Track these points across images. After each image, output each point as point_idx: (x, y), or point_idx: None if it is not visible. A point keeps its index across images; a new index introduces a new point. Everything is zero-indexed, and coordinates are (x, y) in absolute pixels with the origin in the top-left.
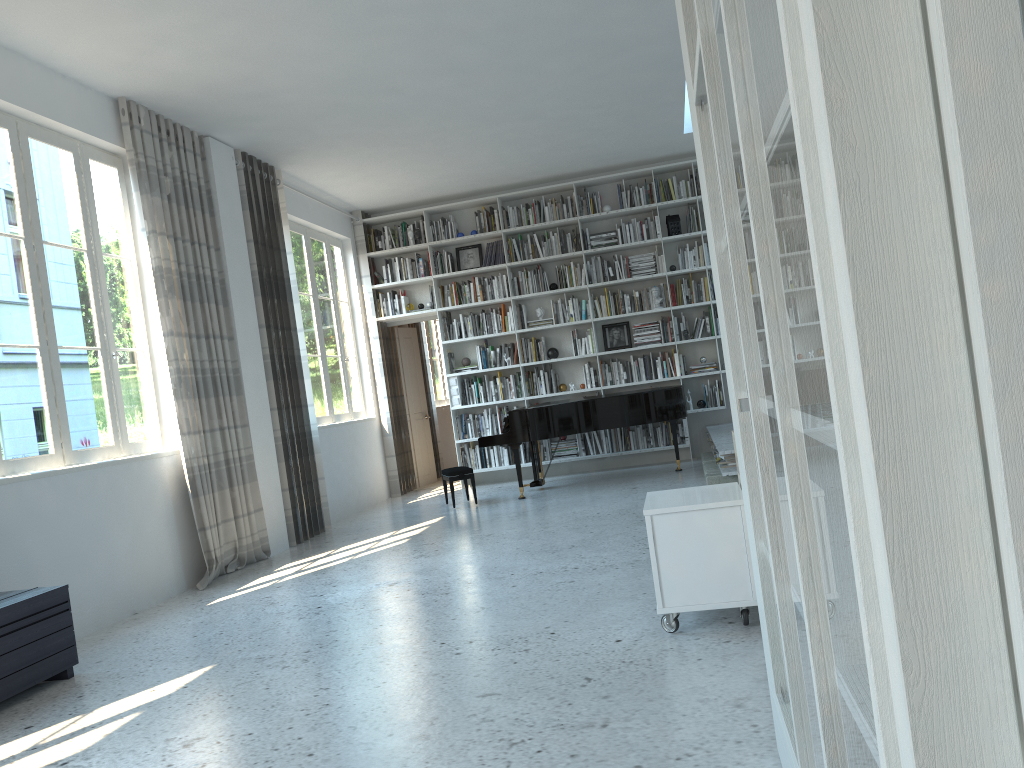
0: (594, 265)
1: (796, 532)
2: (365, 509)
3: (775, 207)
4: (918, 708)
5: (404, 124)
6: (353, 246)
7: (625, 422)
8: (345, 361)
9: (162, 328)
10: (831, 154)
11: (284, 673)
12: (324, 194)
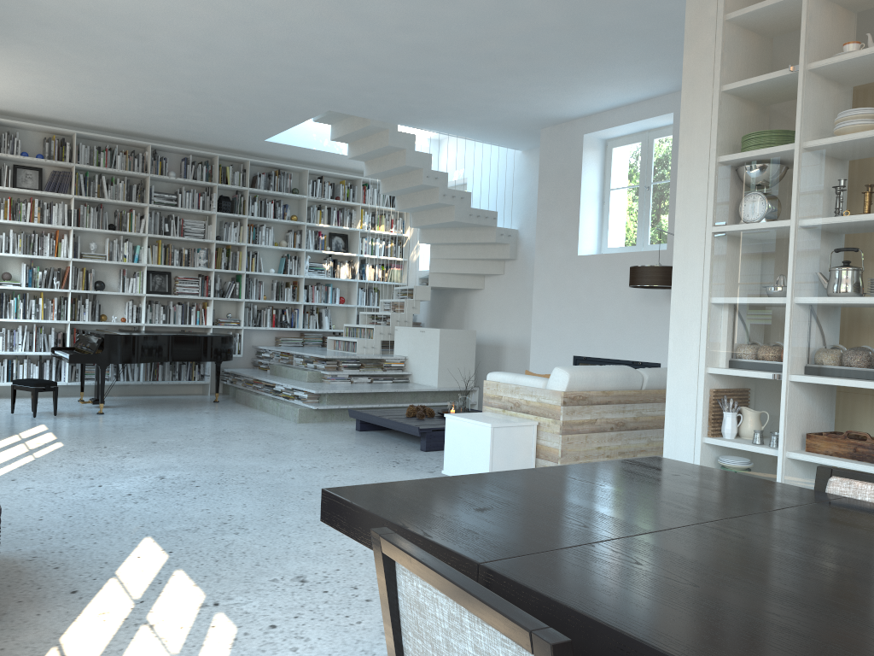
0: (154, 218)
1: None
2: None
3: None
4: None
5: (99, 58)
6: None
7: (195, 358)
8: None
9: None
10: None
11: (249, 537)
12: None
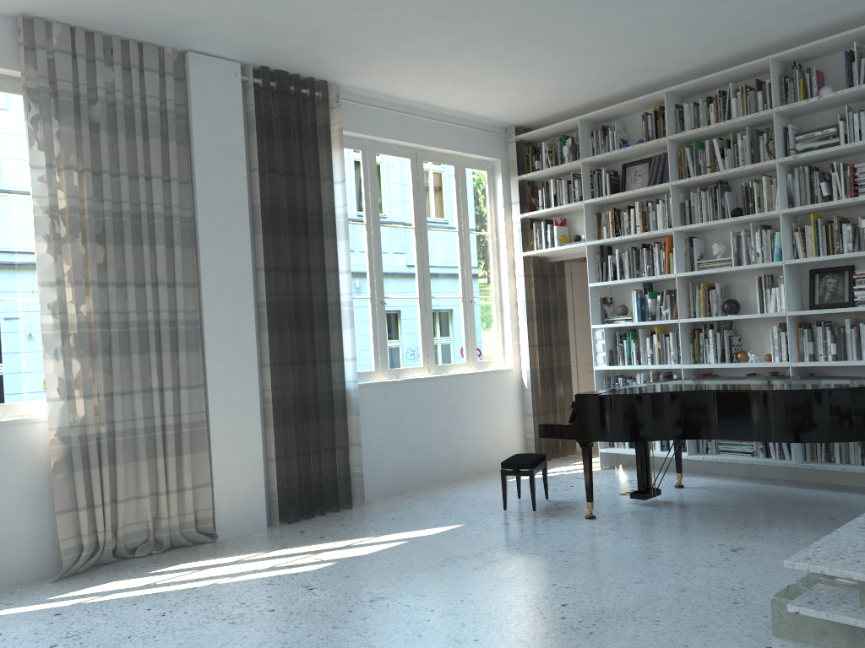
0: (798, 180)
1: None
2: (464, 478)
3: None
4: None
5: None
6: (505, 168)
7: (757, 434)
8: (471, 303)
9: (54, 276)
10: None
11: None
12: (441, 109)
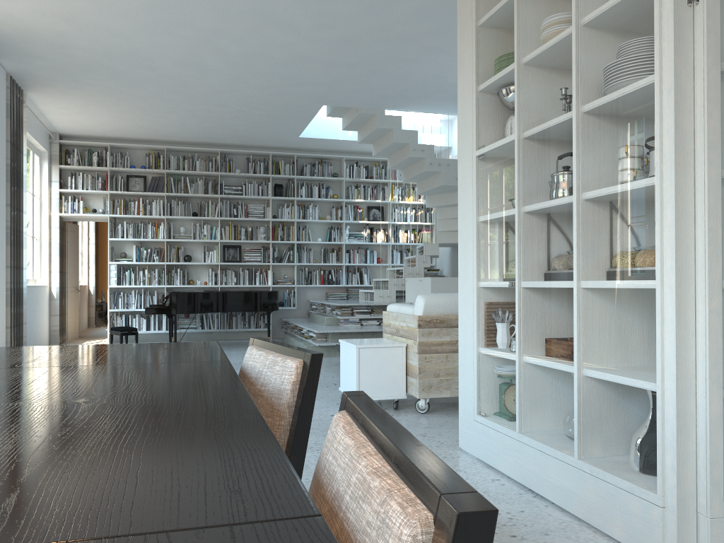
0: (225, 205)
1: (577, 322)
2: None
3: (601, 215)
4: (677, 346)
5: (140, 88)
6: (48, 158)
7: (244, 309)
8: (34, 240)
9: None
10: (674, 210)
11: None
12: (42, 116)
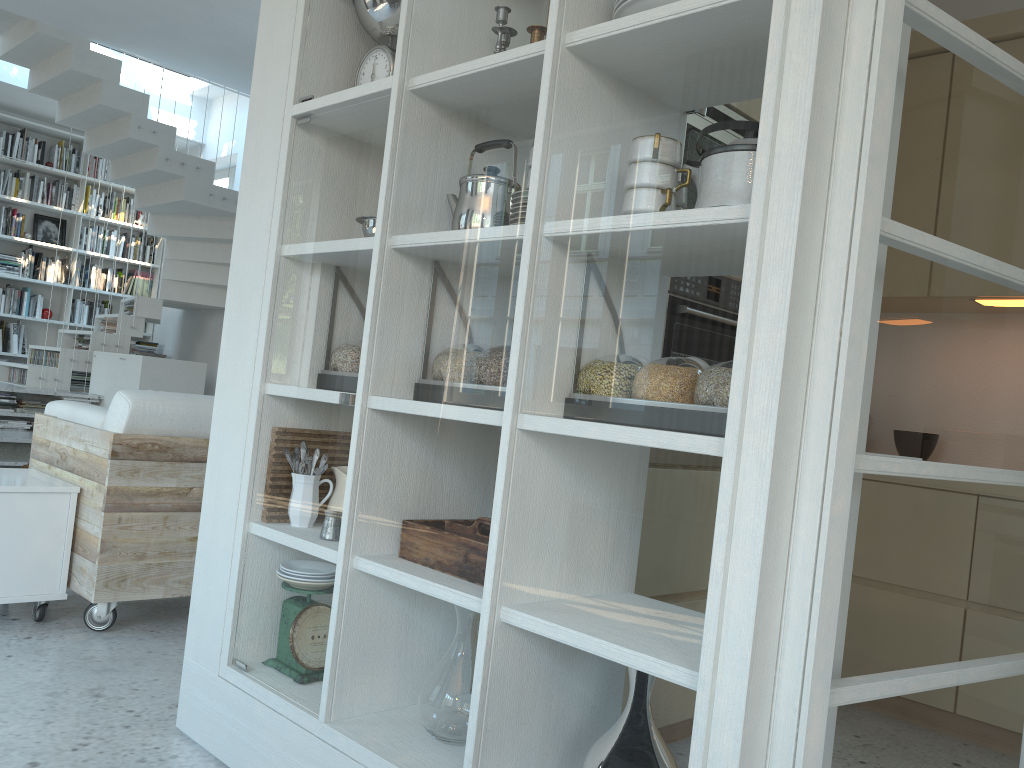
0: None
1: (502, 505)
2: None
3: (592, 276)
4: (760, 595)
5: None
6: None
7: None
8: None
9: None
10: (790, 286)
11: None
12: None
